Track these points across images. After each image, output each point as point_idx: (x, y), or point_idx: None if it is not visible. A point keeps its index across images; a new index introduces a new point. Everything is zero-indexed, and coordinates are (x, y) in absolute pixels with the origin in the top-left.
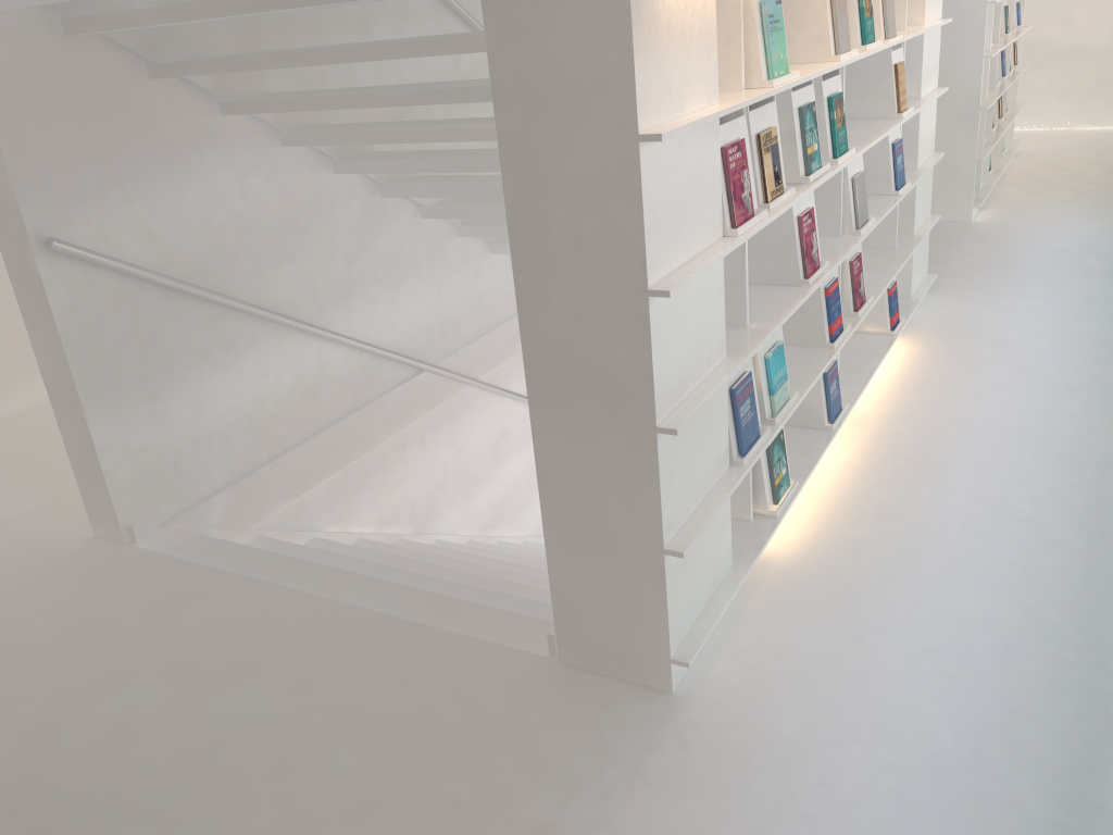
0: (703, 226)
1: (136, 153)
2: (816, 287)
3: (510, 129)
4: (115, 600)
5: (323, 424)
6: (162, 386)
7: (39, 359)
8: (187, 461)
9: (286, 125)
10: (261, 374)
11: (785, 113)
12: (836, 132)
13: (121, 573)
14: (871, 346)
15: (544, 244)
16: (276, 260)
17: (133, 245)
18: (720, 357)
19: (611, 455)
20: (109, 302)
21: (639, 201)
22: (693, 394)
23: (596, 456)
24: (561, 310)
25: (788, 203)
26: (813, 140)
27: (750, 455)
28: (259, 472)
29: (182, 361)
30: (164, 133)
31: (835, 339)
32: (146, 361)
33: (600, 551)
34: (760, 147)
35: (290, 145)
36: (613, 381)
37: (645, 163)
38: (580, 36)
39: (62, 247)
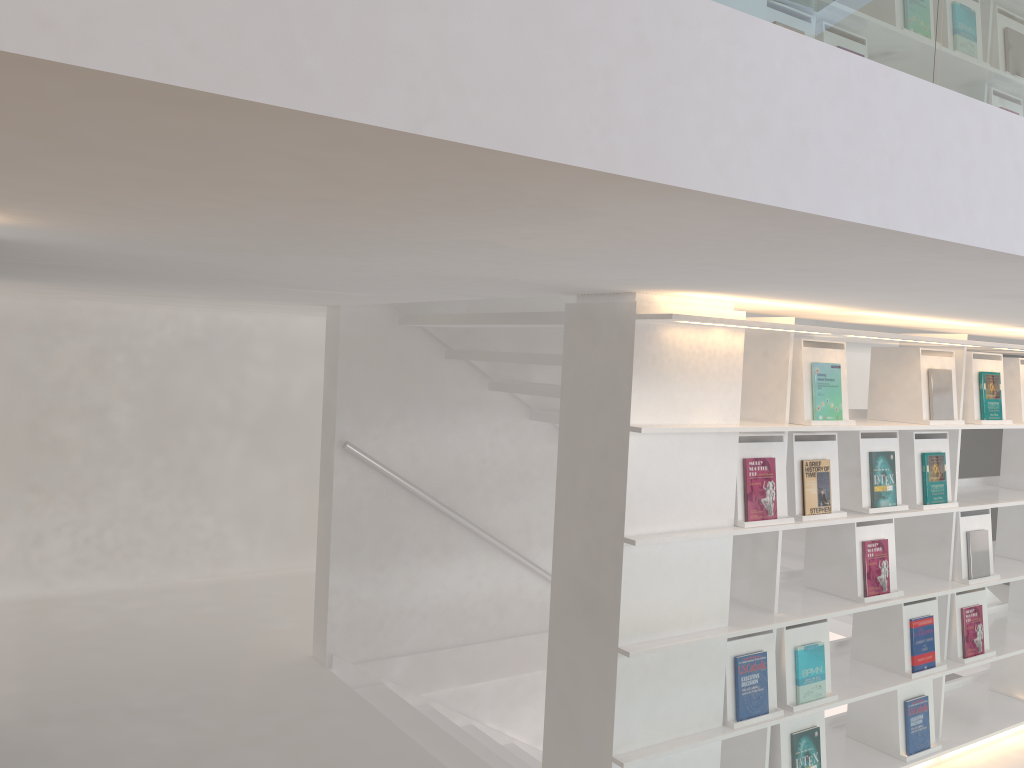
0: (706, 510)
1: (422, 402)
2: (873, 607)
3: (566, 411)
4: (293, 697)
5: (506, 634)
6: (389, 561)
7: (319, 519)
8: (389, 622)
9: (536, 405)
10: (466, 577)
11: (854, 453)
12: (927, 482)
13: (309, 682)
14: (1013, 710)
15: (573, 492)
16: (503, 497)
17: (400, 460)
18: (718, 622)
19: (590, 663)
20: (371, 493)
21: (625, 472)
22: (671, 638)
23: (581, 662)
24: (576, 542)
25: (825, 520)
26: (886, 481)
27: (746, 722)
28: (441, 651)
29: (409, 548)
30: (446, 393)
31: (918, 671)
32: (383, 540)
33: (574, 747)
34: (802, 470)
35: (534, 419)
36: (597, 603)
37: (634, 447)
38: (608, 358)
39: (351, 449)
